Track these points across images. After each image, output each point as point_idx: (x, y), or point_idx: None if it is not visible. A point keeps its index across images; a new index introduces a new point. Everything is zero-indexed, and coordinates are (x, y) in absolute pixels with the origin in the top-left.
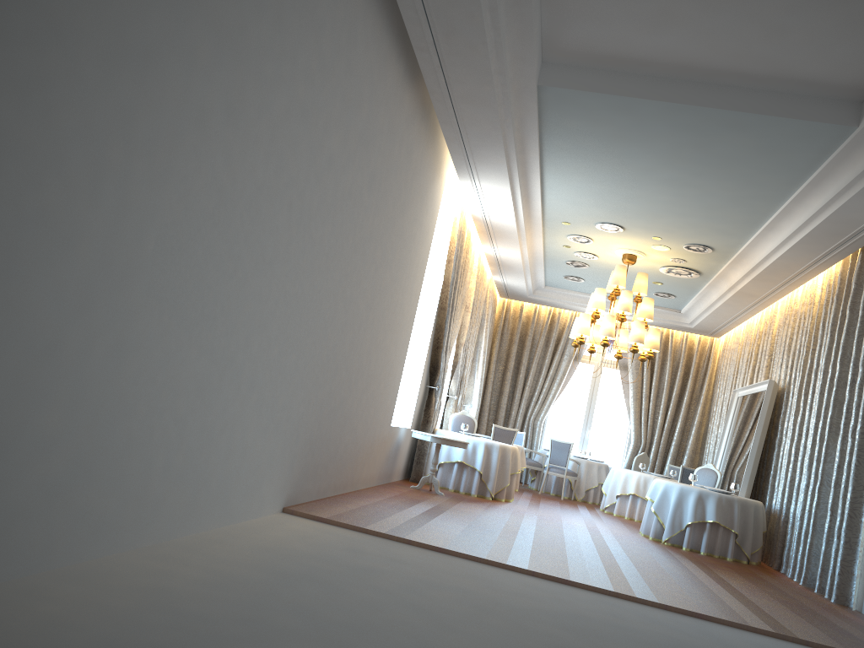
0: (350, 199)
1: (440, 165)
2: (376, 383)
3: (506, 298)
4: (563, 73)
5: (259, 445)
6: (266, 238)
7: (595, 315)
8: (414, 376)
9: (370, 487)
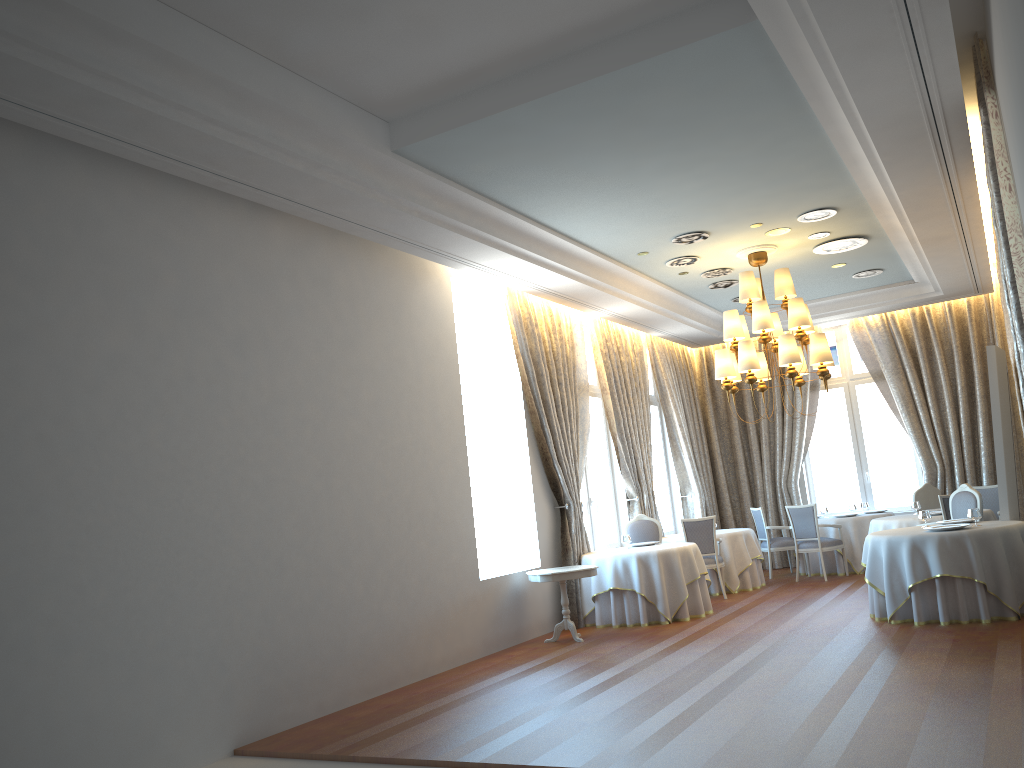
0: (195, 381)
1: (421, 264)
2: (404, 546)
3: (700, 346)
4: (412, 125)
5: (125, 702)
6: (2, 490)
7: (733, 346)
8: (526, 504)
9: (467, 662)
